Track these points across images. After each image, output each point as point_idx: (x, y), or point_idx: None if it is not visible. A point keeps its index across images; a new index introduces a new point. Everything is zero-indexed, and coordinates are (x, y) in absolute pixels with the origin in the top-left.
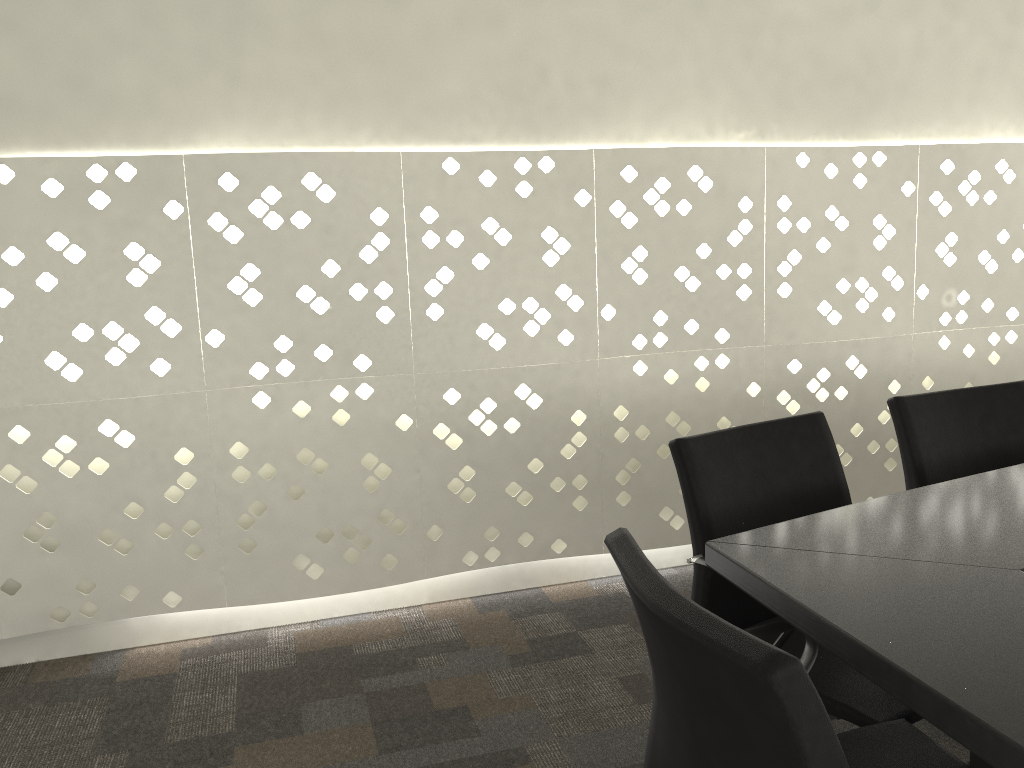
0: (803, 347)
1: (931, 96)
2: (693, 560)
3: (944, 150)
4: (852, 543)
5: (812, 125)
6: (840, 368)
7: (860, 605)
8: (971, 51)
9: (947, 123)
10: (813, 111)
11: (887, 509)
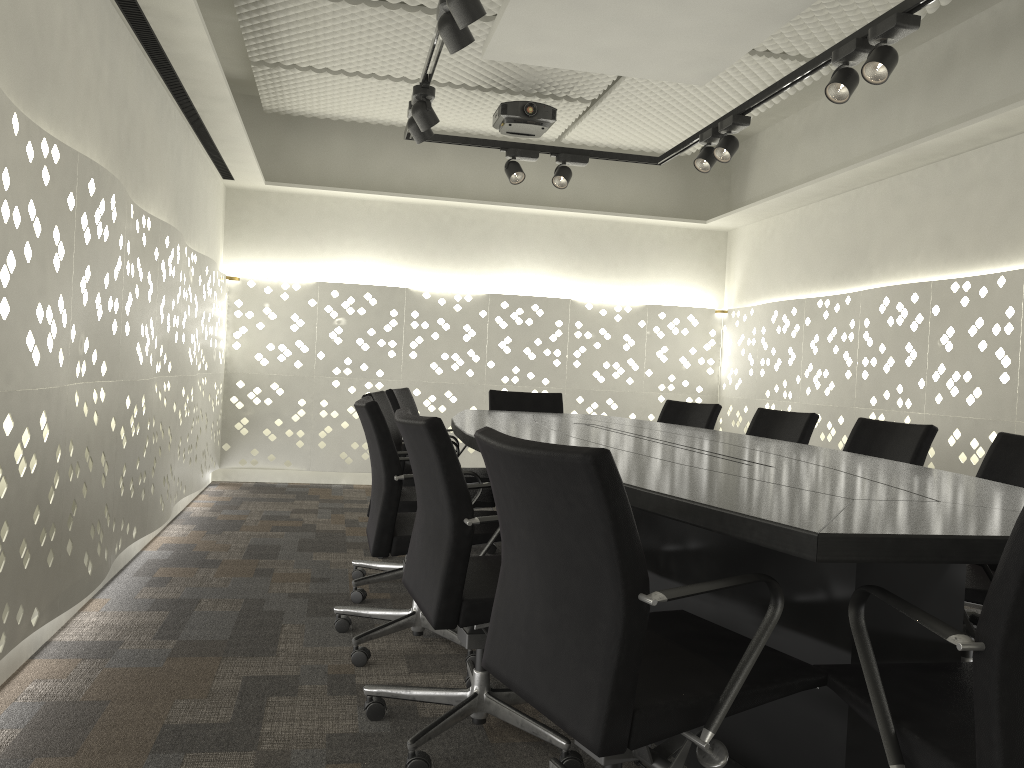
0: (17, 396)
1: (68, 98)
2: (661, 598)
3: (92, 167)
4: (804, 510)
5: (7, 79)
6: (37, 427)
7: (971, 527)
8: (86, 63)
9: (74, 136)
10: (8, 61)
11: (695, 494)
